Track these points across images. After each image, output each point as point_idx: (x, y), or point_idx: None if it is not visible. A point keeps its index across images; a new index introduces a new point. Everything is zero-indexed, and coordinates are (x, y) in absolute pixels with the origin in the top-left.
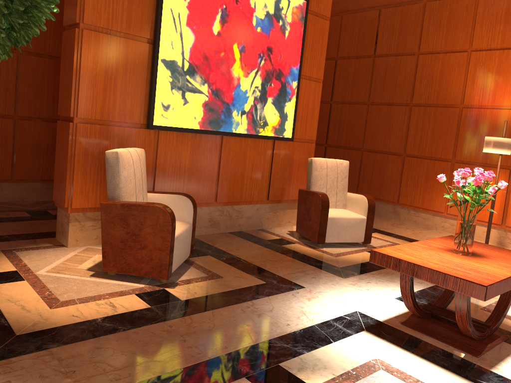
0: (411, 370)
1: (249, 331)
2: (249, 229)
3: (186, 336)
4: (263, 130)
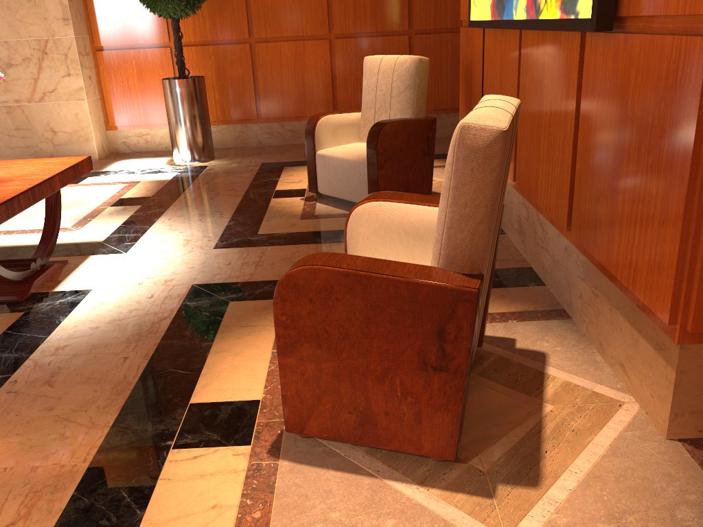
0: None
1: (188, 207)
2: (554, 295)
3: (216, 192)
4: (544, 3)
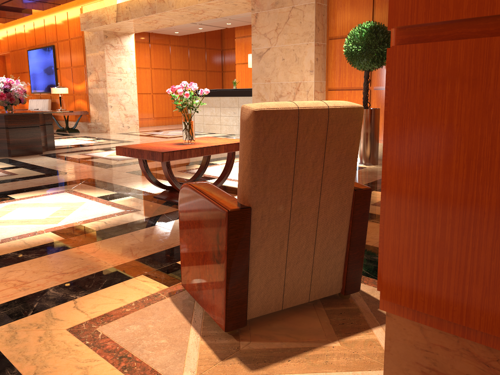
0: (236, 183)
1: None
2: None
3: None
4: None
